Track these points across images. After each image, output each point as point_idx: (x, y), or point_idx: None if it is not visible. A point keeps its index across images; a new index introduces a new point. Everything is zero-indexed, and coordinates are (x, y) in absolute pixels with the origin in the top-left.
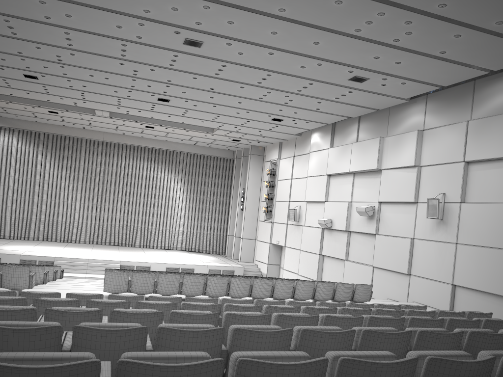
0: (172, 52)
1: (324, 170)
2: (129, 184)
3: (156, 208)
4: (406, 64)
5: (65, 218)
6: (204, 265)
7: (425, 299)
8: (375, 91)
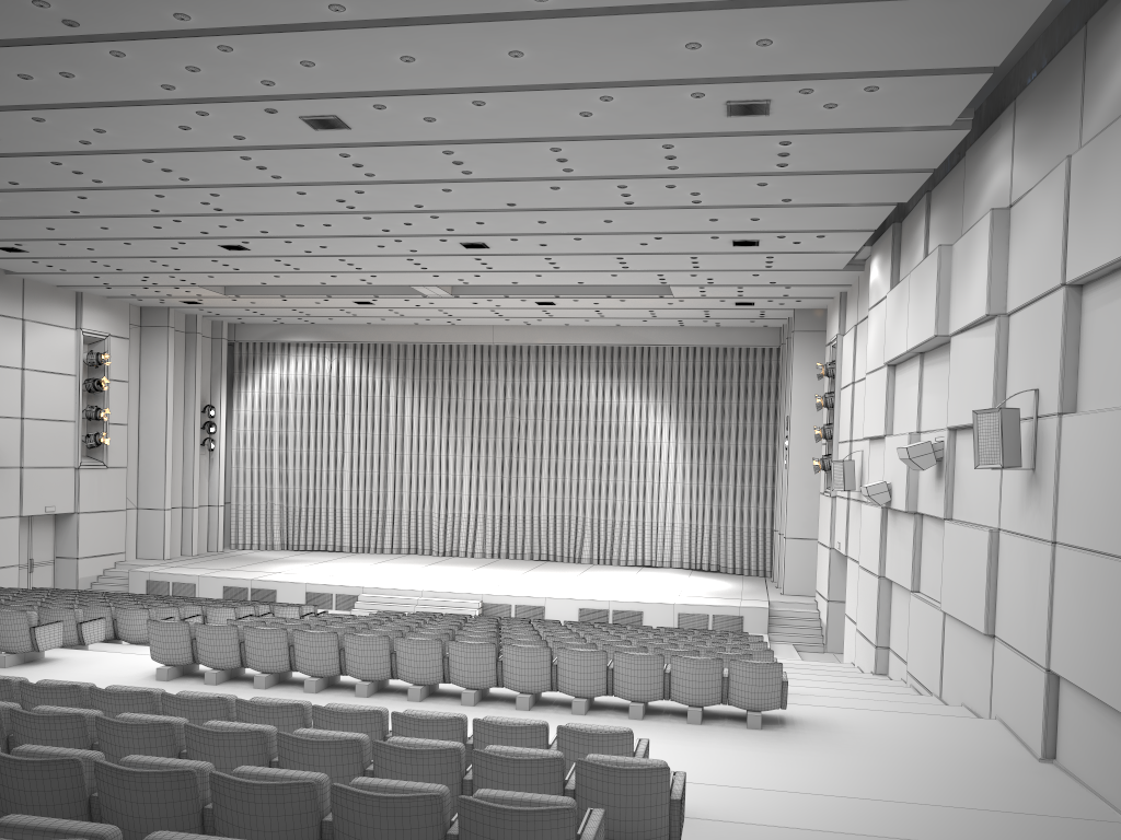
0: (328, 149)
1: (883, 352)
2: (563, 429)
3: (621, 476)
4: (791, 40)
5: (444, 507)
6: (665, 603)
7: (1012, 712)
8: (837, 126)
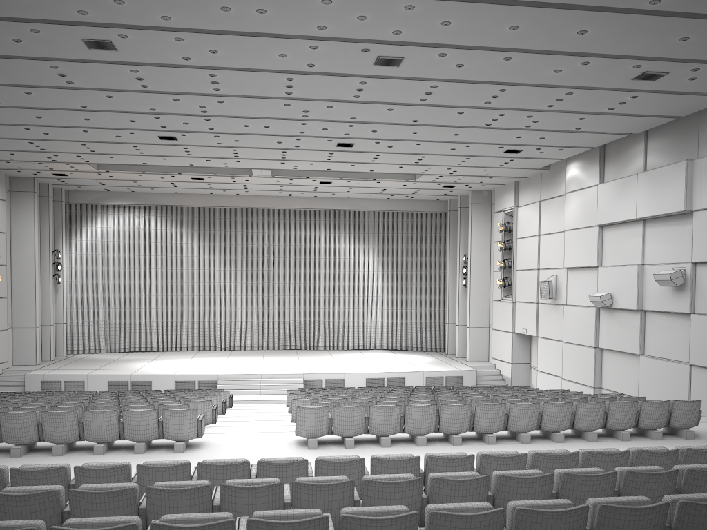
0: (358, 78)
1: (592, 218)
2: (303, 264)
3: (343, 293)
4: None
5: (224, 317)
6: (418, 371)
7: None
8: (676, 89)
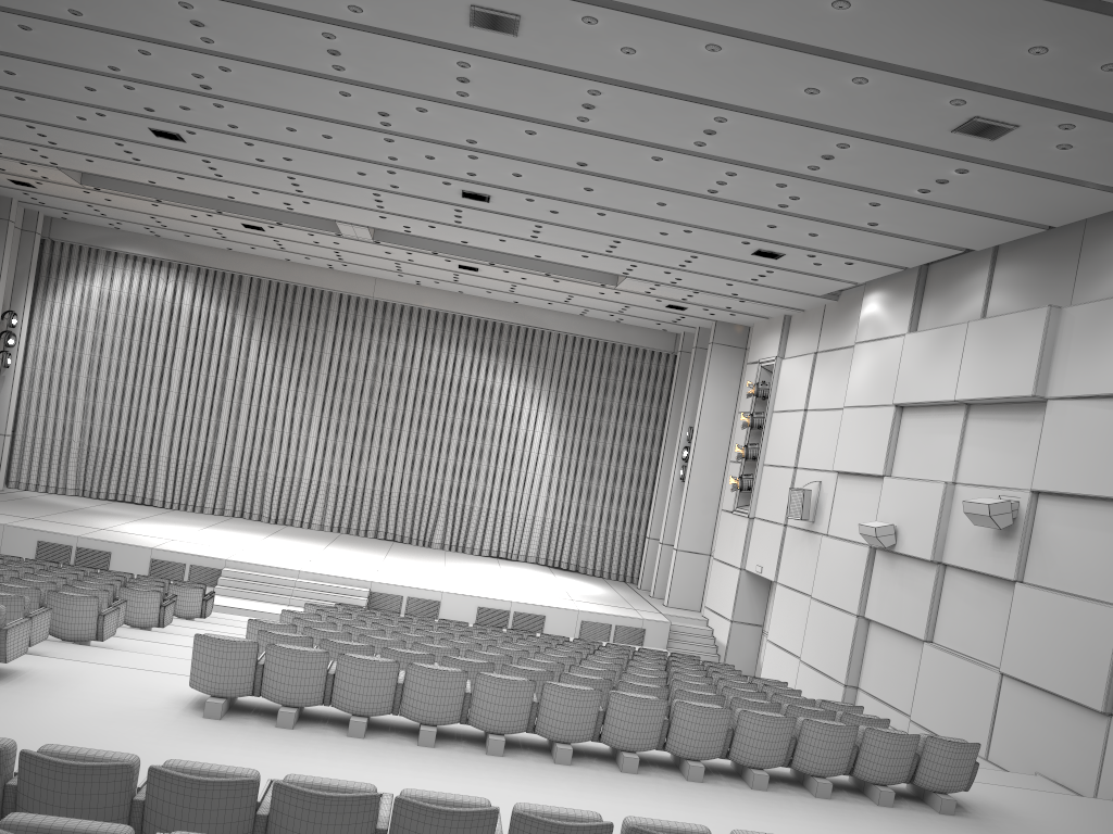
0: (452, 53)
1: (888, 391)
2: (429, 402)
3: (486, 461)
4: None
5: (283, 469)
6: (570, 609)
7: None
8: (1037, 167)
